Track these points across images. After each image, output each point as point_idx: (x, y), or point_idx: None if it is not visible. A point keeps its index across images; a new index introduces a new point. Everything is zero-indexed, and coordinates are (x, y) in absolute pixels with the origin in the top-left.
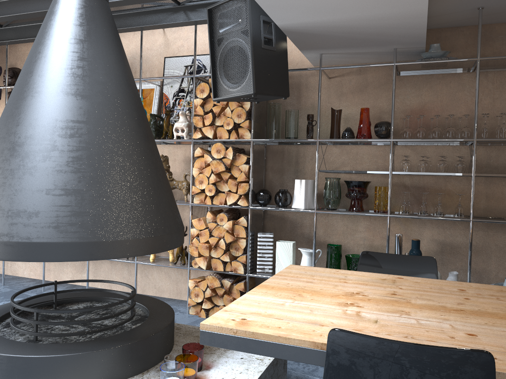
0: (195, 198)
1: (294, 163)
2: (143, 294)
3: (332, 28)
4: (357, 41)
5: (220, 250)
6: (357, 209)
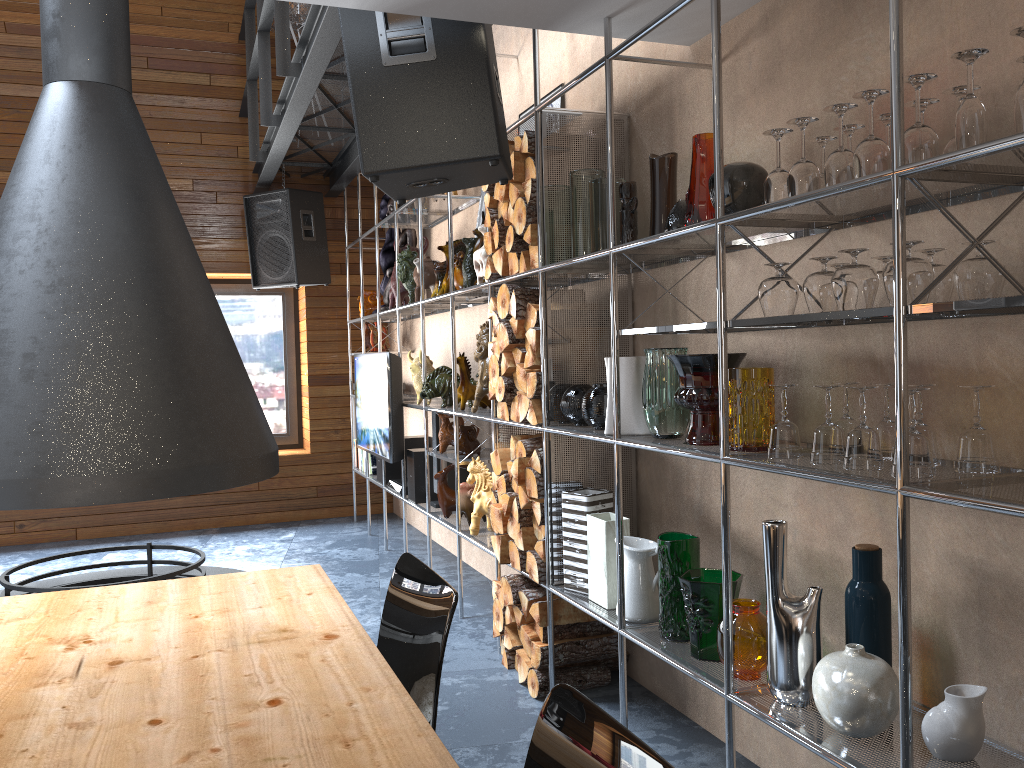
0: (498, 406)
1: (672, 314)
2: None
3: None
4: None
5: (516, 523)
6: (691, 438)
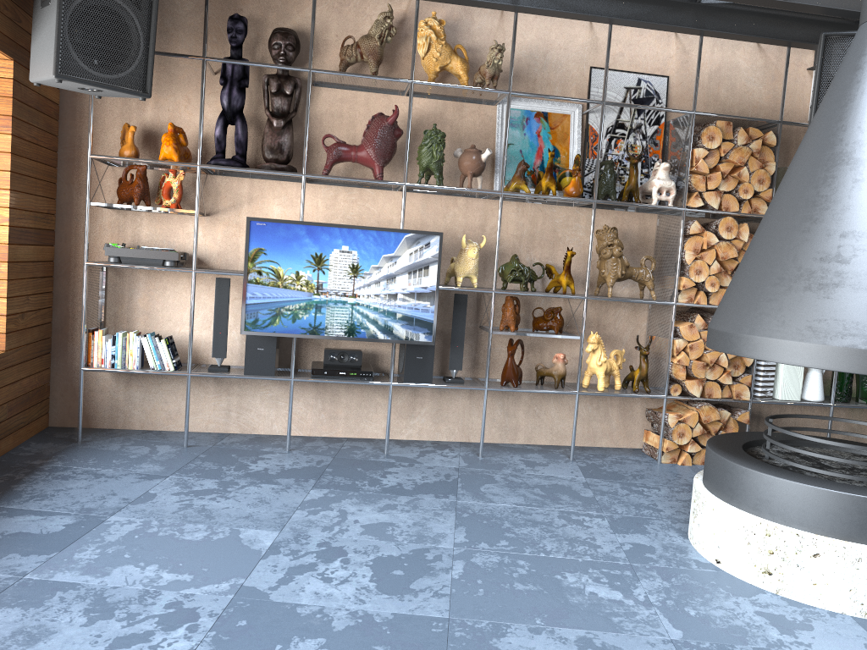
0: (681, 294)
1: None
2: (530, 445)
3: None
4: None
5: (718, 369)
6: None
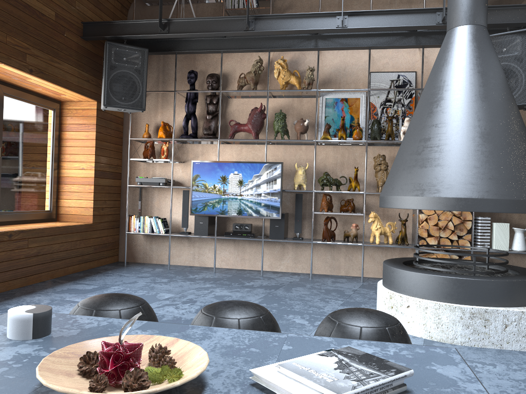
0: None
1: None
2: (347, 276)
3: None
4: None
5: (448, 231)
6: None
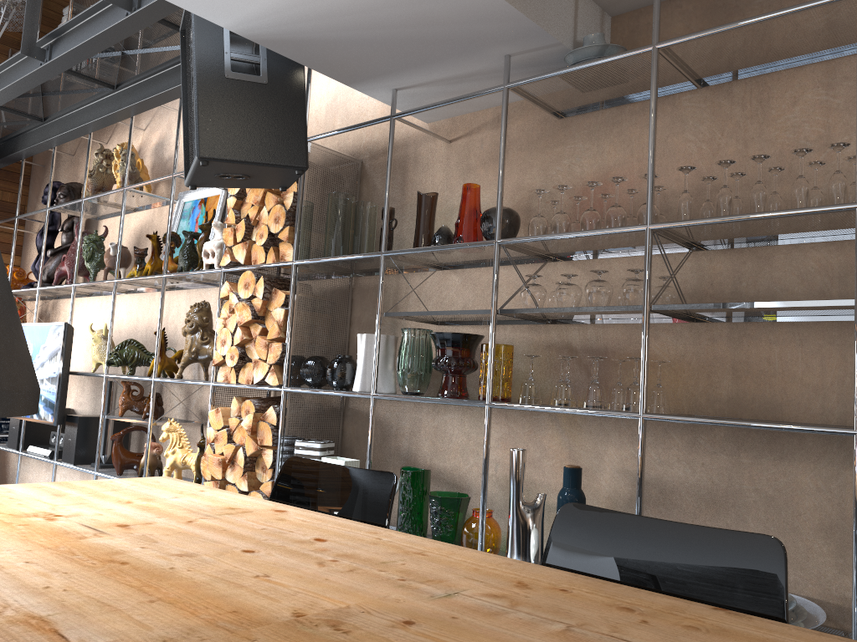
0: (219, 372)
1: (392, 309)
2: None
3: (321, 20)
4: (410, 46)
5: (238, 469)
6: (445, 393)
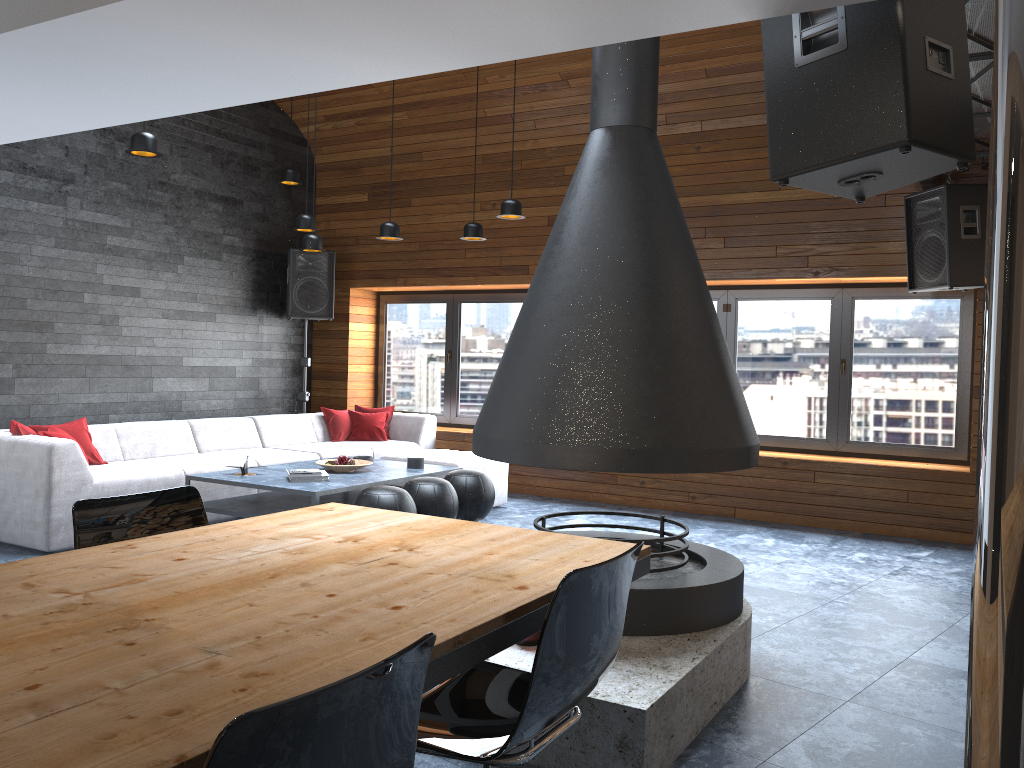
0: None
1: None
2: None
3: None
4: None
5: None
6: None
